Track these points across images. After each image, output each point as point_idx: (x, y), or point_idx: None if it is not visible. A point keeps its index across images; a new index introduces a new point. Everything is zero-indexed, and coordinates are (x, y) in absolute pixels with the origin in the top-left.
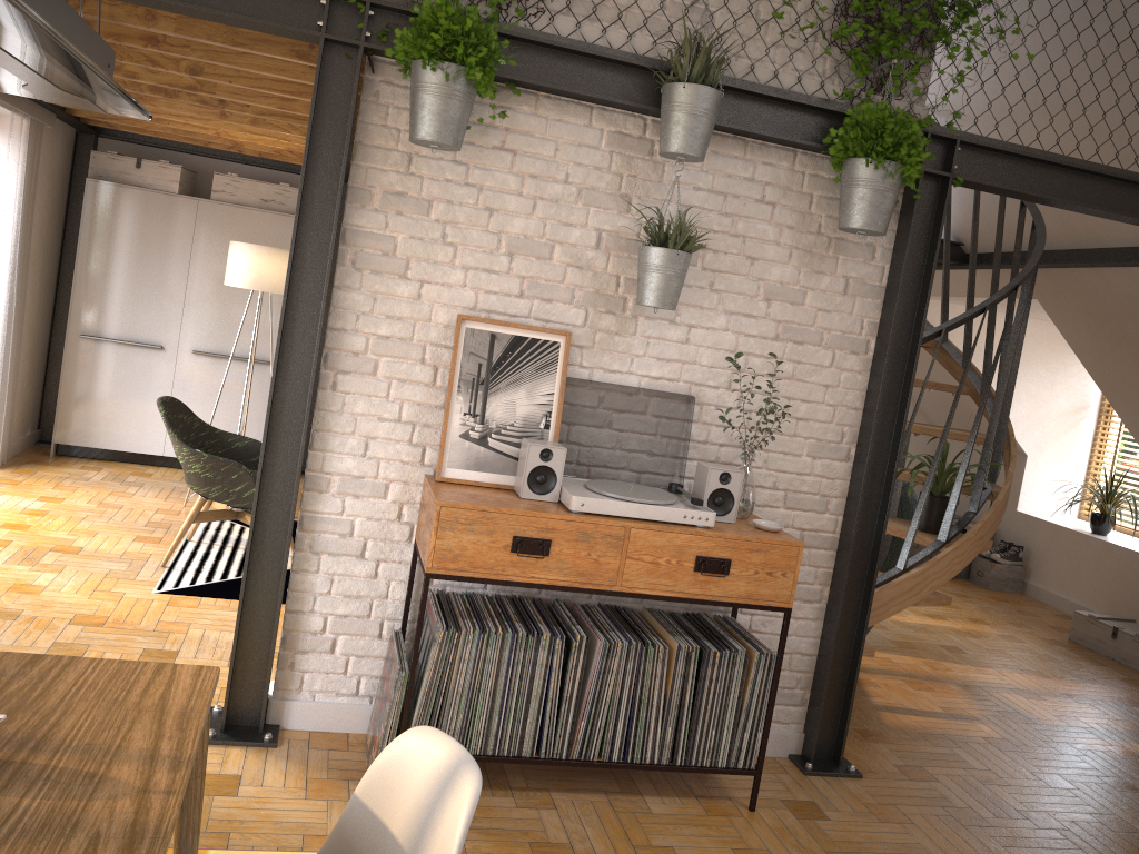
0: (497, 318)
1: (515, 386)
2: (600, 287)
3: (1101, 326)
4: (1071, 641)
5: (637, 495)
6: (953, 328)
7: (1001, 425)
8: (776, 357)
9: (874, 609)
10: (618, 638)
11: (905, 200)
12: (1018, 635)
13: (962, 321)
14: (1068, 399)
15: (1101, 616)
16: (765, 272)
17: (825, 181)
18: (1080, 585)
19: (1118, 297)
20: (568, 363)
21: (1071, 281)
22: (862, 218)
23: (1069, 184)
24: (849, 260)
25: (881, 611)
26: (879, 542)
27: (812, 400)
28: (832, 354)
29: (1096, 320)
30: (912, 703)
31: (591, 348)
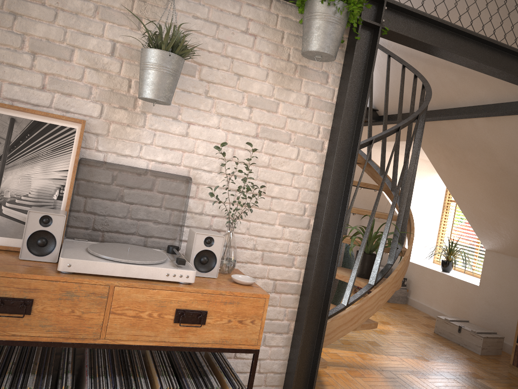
0: (21, 106)
1: (32, 163)
2: (114, 87)
3: (453, 155)
4: (435, 333)
5: (129, 256)
6: (380, 139)
7: (406, 207)
8: (252, 146)
9: (327, 335)
10: (107, 383)
11: (349, 42)
12: (407, 331)
13: (385, 135)
14: (428, 200)
15: (451, 319)
16: (248, 86)
17: (293, 23)
18: (437, 300)
19: (464, 137)
20: (86, 147)
21: (437, 129)
22: (318, 43)
23: (455, 42)
24: (310, 82)
25: (331, 335)
26: (330, 288)
27: (283, 184)
28: (297, 150)
29: (450, 152)
30: (351, 388)
31: (106, 136)
